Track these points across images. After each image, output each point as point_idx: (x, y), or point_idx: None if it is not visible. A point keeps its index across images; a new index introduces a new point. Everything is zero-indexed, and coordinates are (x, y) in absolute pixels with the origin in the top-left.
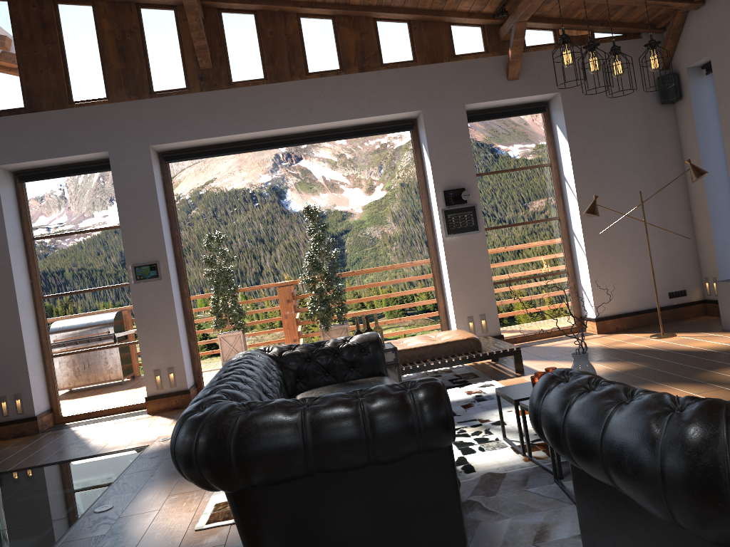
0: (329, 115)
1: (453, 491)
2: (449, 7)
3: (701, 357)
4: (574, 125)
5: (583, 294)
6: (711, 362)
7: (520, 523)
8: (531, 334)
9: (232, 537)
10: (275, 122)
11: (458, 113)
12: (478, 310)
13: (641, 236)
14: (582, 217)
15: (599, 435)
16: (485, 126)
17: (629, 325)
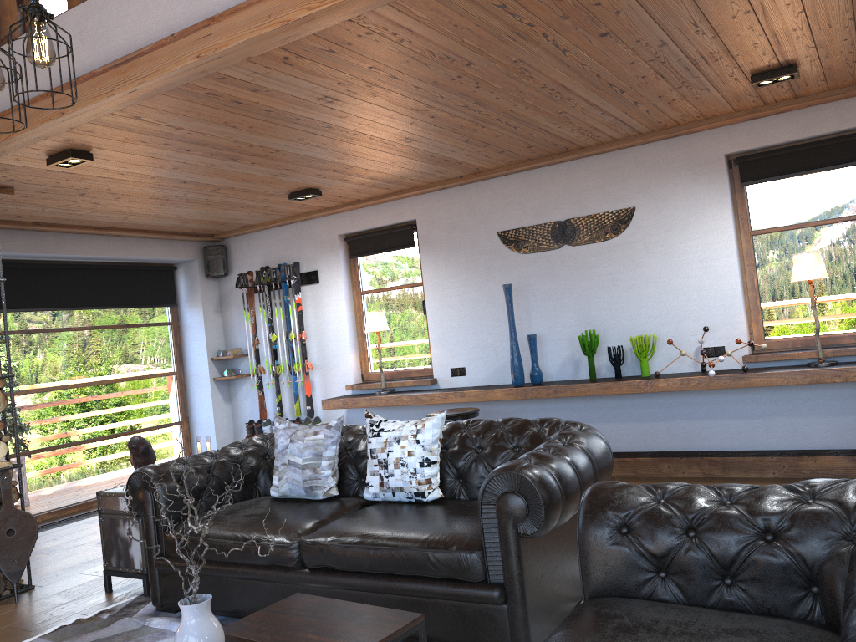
0: None
1: None
2: None
3: None
4: None
5: None
6: None
7: None
8: None
9: None
10: None
11: None
12: None
13: None
14: None
15: (590, 462)
16: None
17: None
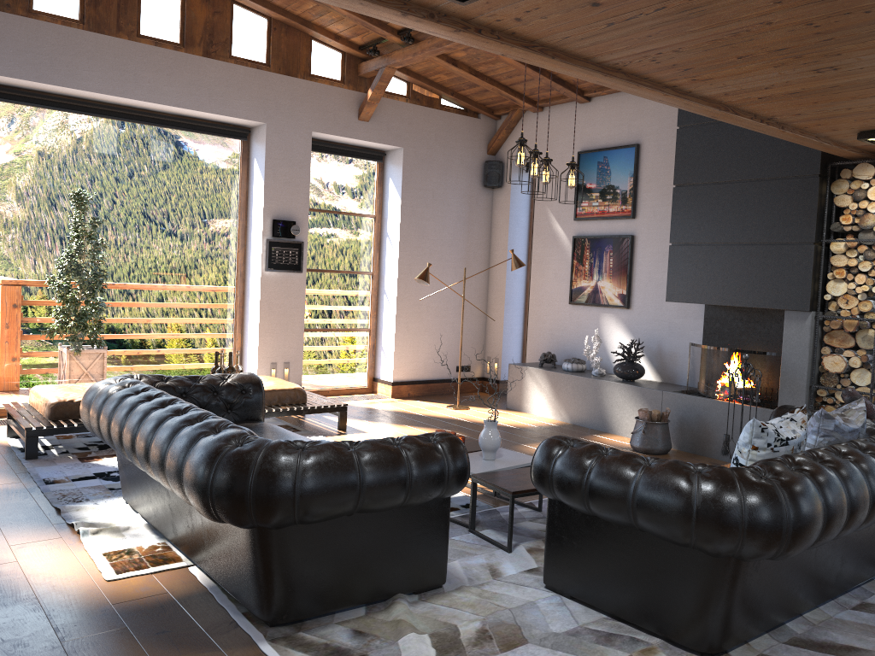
0: (159, 95)
1: (445, 533)
2: (320, 22)
3: (507, 432)
4: (409, 185)
5: (382, 355)
6: (519, 437)
7: (469, 564)
8: (324, 389)
9: (169, 585)
10: (86, 81)
11: (304, 139)
12: (284, 357)
13: (445, 308)
14: (399, 278)
15: (630, 487)
16: (320, 158)
17: (420, 392)
